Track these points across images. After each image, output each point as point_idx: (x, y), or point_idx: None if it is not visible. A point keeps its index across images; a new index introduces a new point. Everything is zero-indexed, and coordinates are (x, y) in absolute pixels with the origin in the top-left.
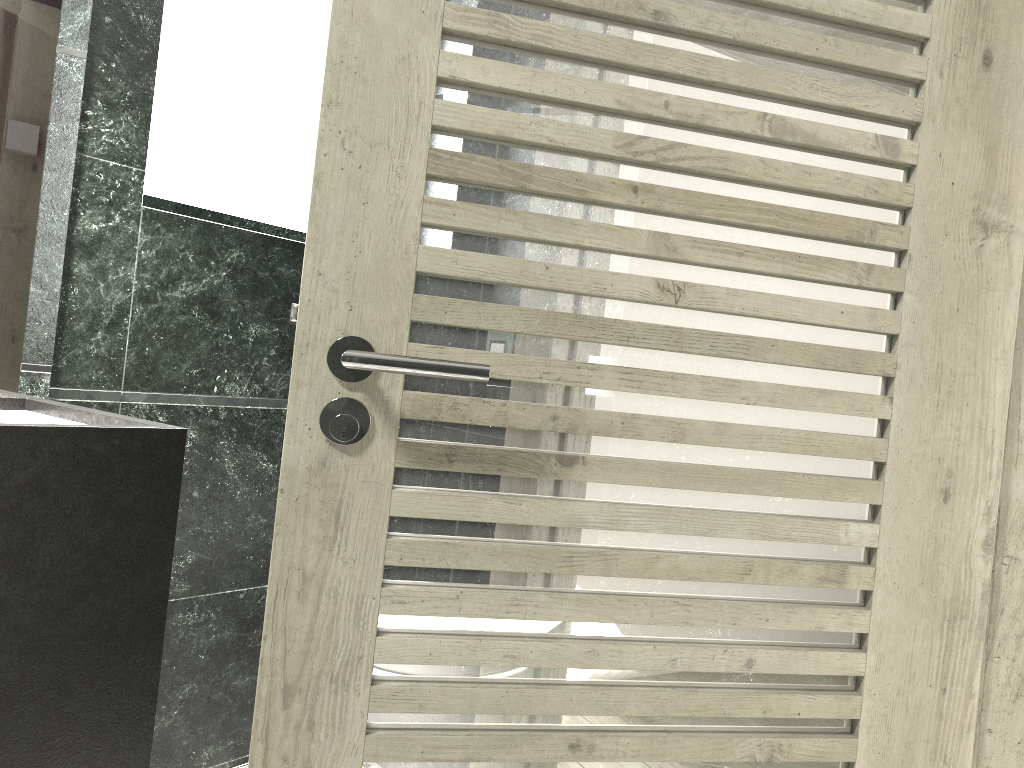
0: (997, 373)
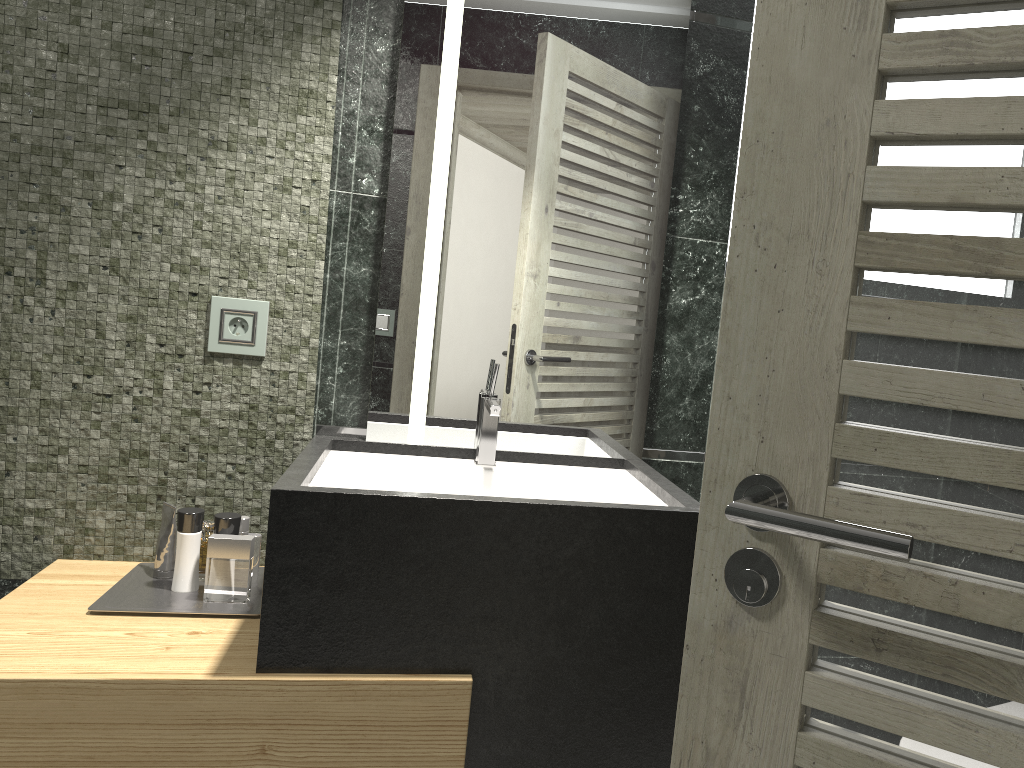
0: None
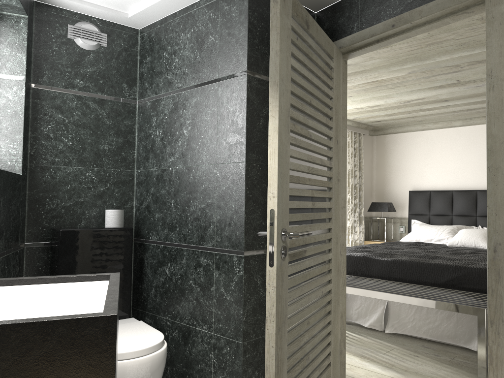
0: (340, 213)
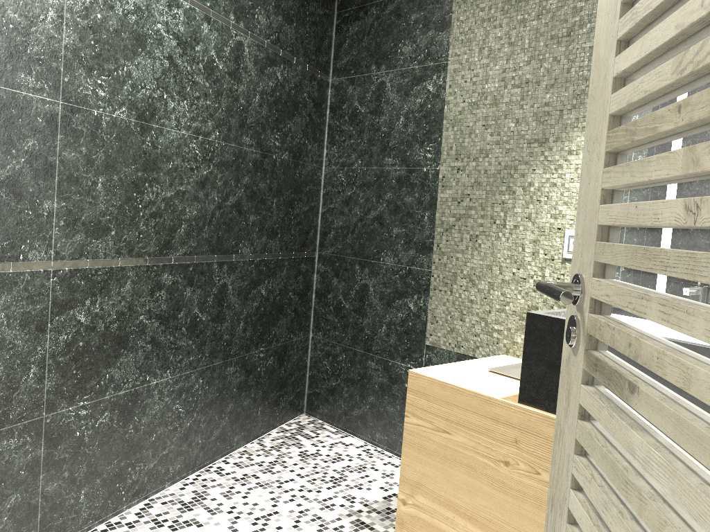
0: None
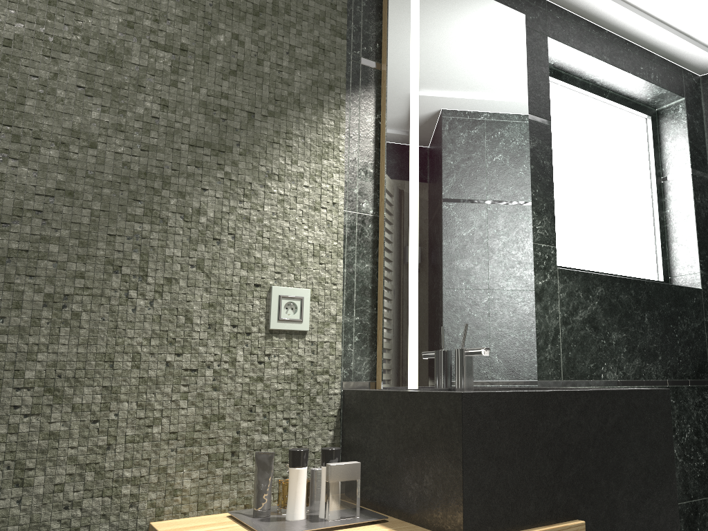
0: None
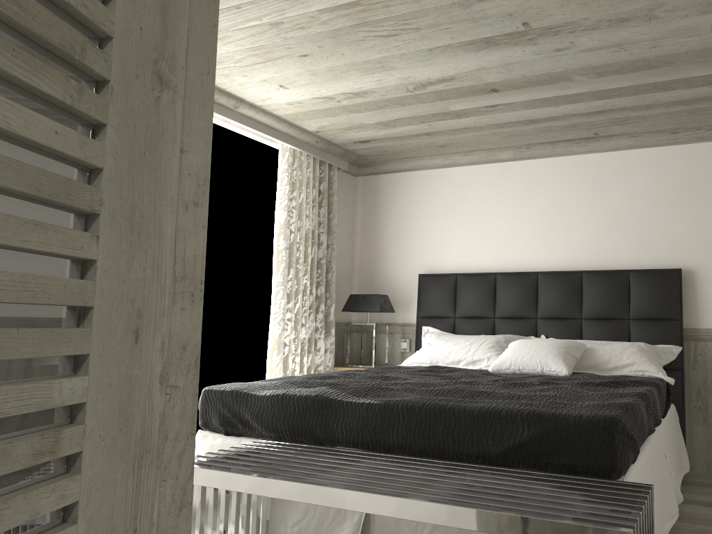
0: (168, 218)
